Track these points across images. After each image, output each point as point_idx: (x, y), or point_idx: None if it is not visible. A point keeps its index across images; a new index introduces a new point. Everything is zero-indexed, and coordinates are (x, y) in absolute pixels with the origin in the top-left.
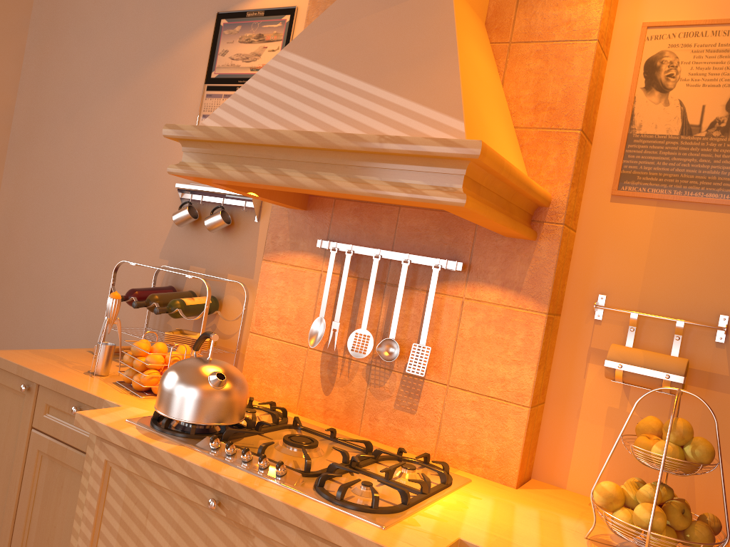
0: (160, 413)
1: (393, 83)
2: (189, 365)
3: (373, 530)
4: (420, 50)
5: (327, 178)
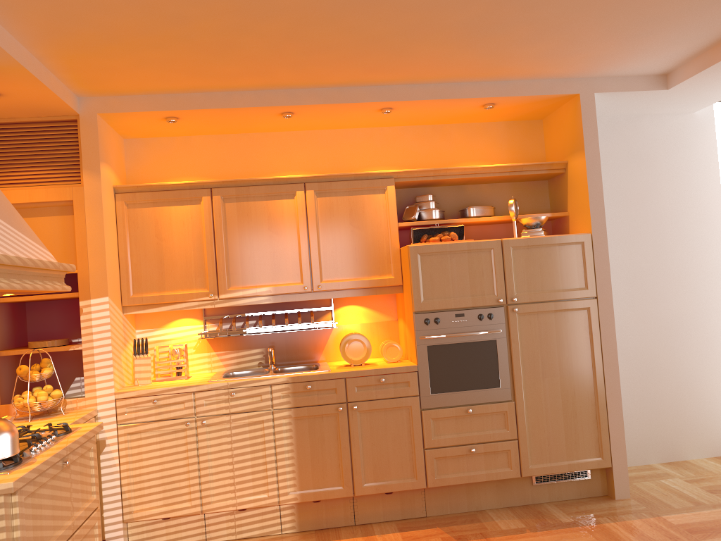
0: (14, 455)
1: (18, 228)
2: (2, 419)
3: (85, 427)
4: (8, 208)
5: (39, 283)
